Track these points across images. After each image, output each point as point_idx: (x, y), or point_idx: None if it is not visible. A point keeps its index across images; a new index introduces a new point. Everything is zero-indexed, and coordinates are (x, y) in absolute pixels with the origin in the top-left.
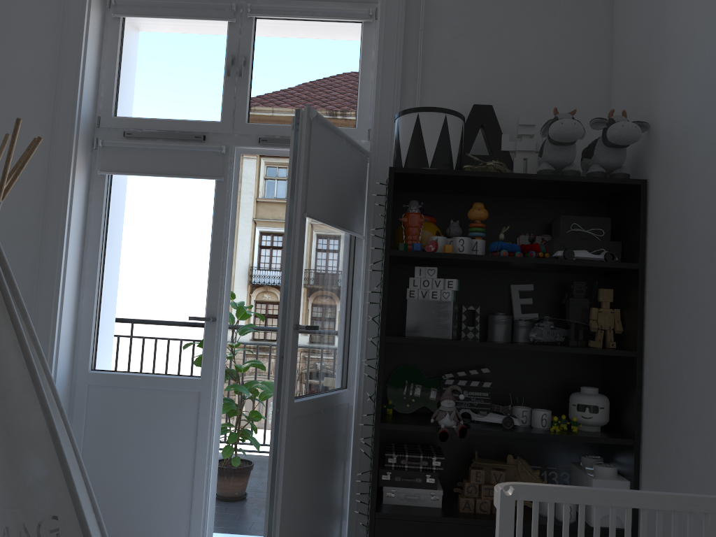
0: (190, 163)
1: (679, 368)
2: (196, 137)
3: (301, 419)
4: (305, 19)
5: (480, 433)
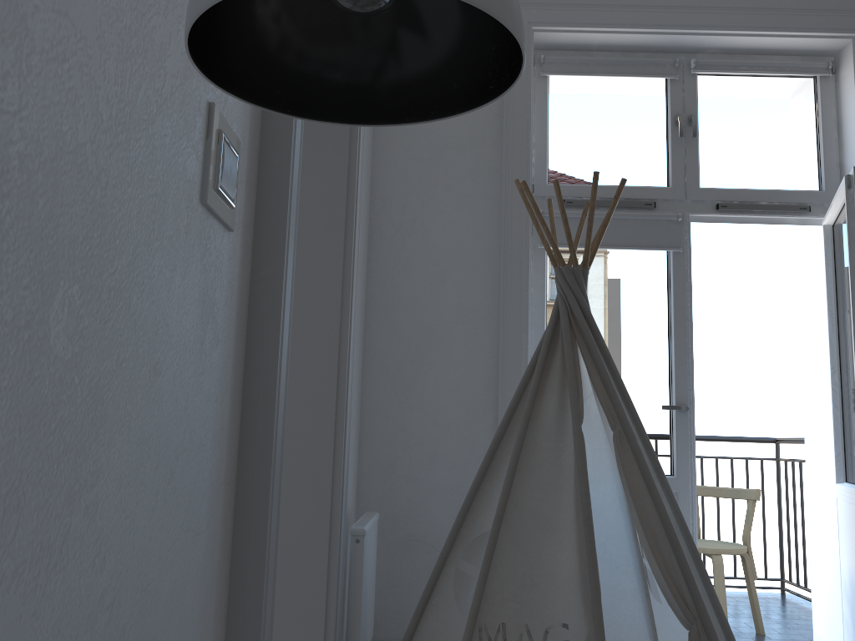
0: (642, 234)
1: None
2: (644, 204)
3: None
4: (752, 75)
5: None
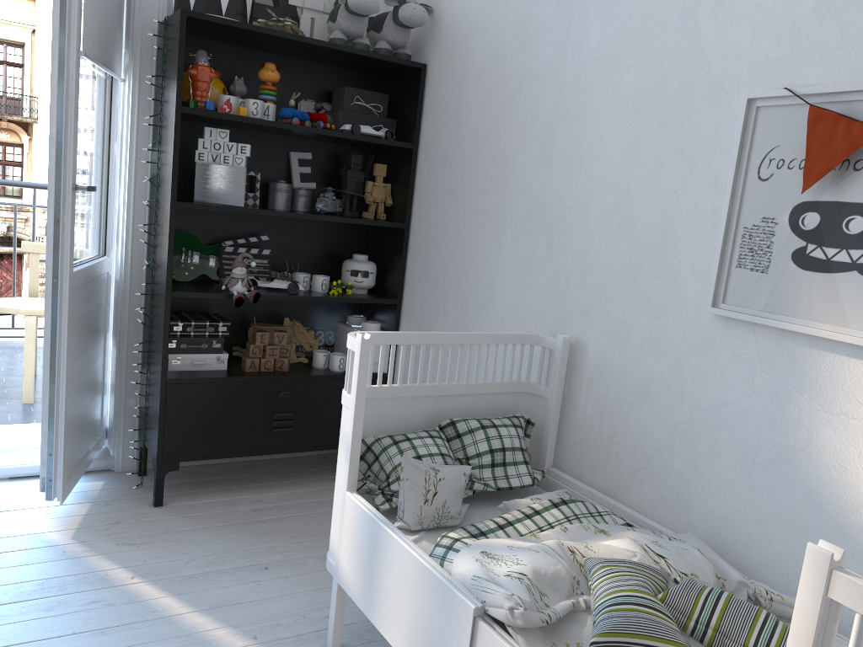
0: None
1: (443, 239)
2: None
3: (77, 290)
4: None
5: (270, 298)
